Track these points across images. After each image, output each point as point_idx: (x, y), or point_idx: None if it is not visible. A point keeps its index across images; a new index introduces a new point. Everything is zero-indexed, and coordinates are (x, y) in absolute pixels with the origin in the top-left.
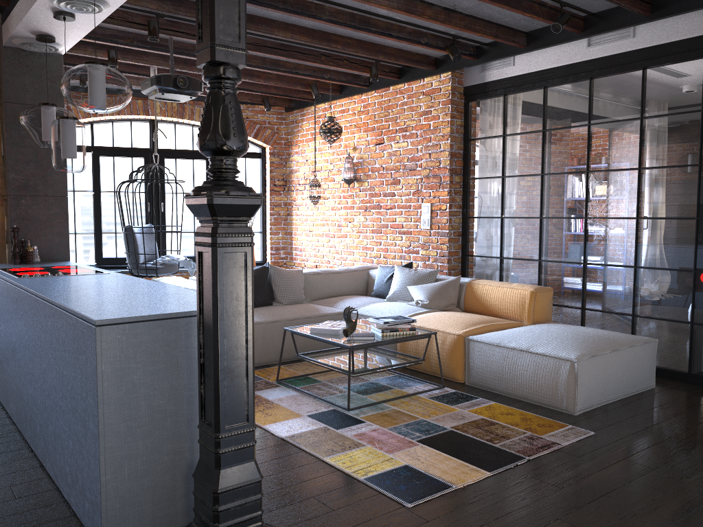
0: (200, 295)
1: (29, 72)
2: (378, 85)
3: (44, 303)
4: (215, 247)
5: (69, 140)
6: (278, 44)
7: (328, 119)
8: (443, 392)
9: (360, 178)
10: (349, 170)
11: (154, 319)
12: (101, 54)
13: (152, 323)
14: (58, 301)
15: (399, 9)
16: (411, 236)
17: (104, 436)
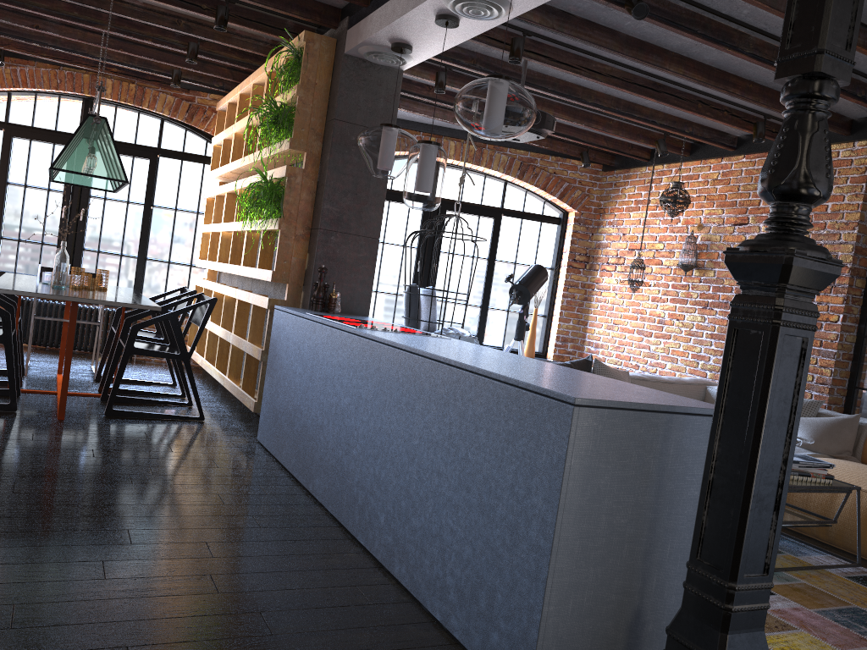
0: (725, 387)
1: (365, 87)
2: (751, 148)
3: (433, 364)
4: (777, 325)
5: (430, 169)
6: (650, 83)
7: (674, 185)
8: (861, 573)
9: (703, 265)
10: (690, 253)
11: (632, 408)
12: (427, 76)
13: (631, 413)
14: (469, 364)
15: (865, 47)
16: None
17: (556, 552)
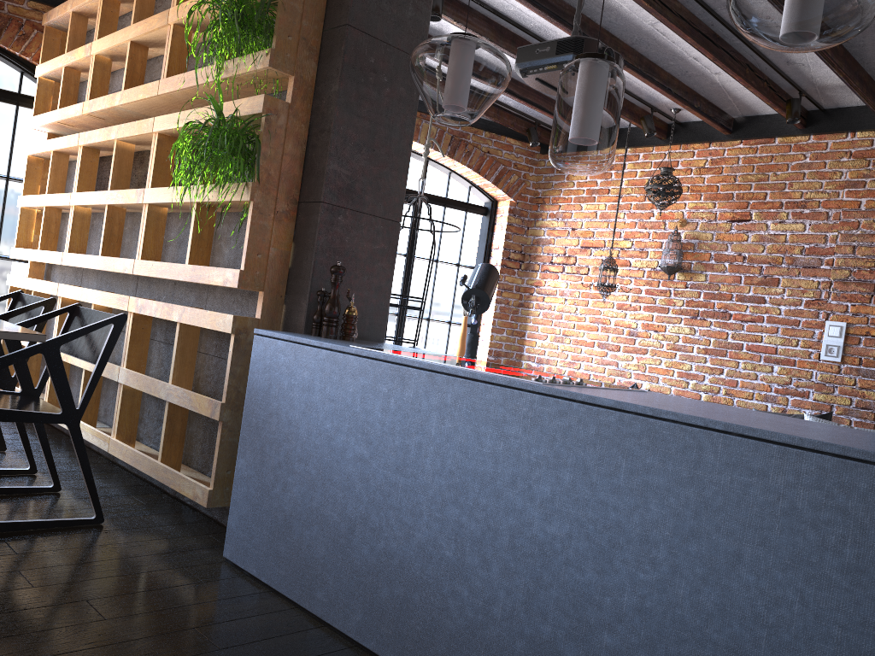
0: None
1: None
2: (754, 132)
3: None
4: None
5: (612, 103)
6: (711, 33)
7: (665, 172)
8: None
9: (690, 267)
10: (677, 253)
11: None
12: None
13: None
14: None
15: None
16: (794, 368)
17: None
